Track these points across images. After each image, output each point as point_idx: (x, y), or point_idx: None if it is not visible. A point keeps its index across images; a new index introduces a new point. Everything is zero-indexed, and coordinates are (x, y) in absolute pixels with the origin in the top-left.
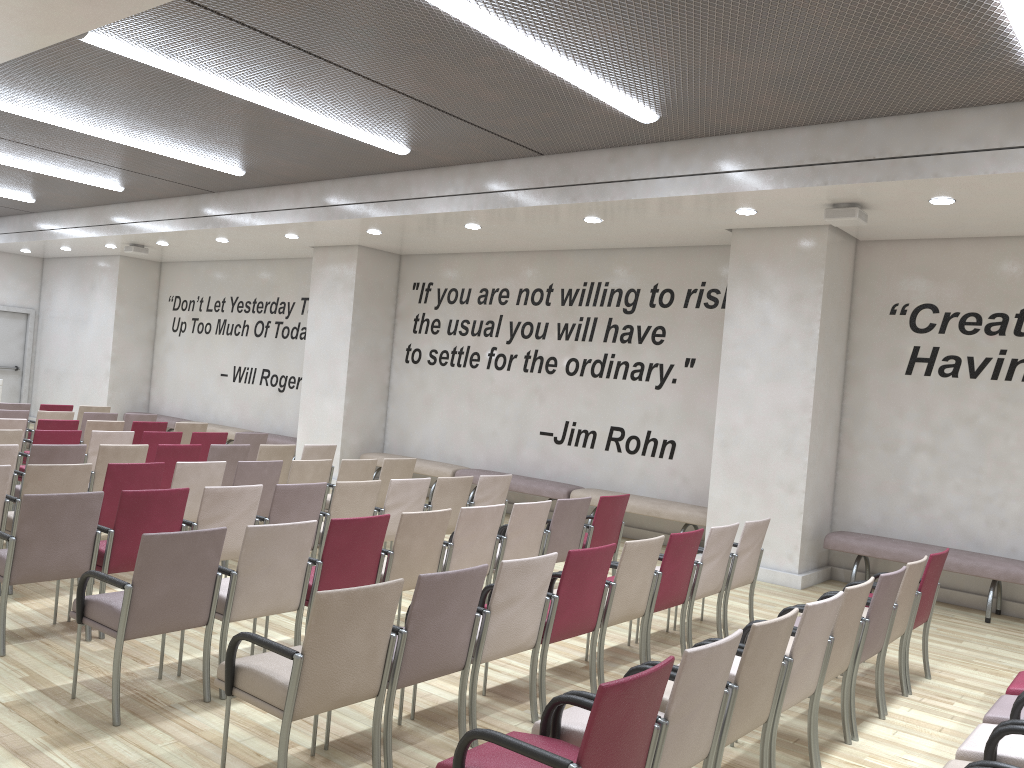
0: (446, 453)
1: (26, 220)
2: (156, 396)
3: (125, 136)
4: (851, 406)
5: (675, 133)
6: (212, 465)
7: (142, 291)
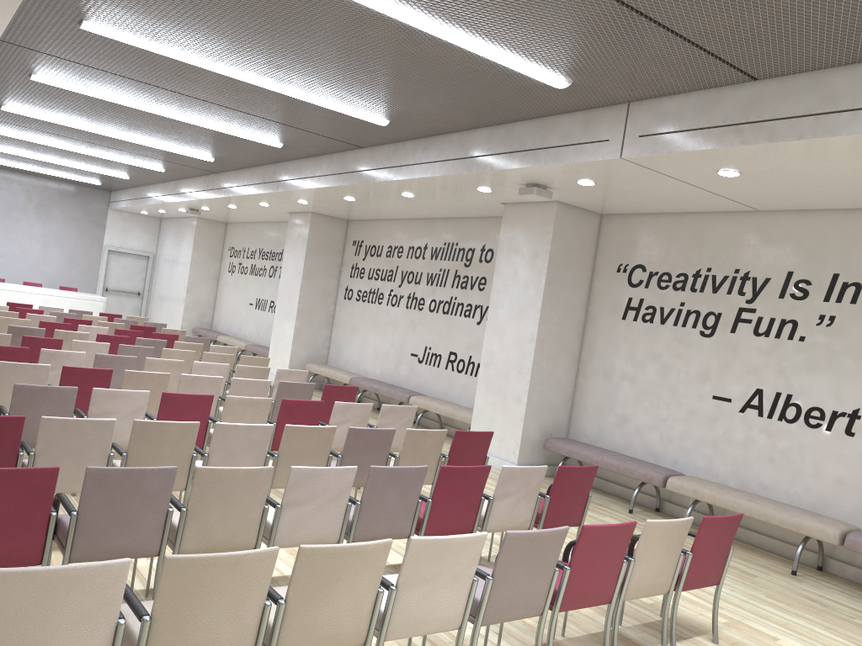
0: (359, 366)
1: (135, 191)
2: (216, 318)
3: (124, 135)
4: (587, 343)
5: (417, 132)
6: (98, 344)
7: (212, 243)
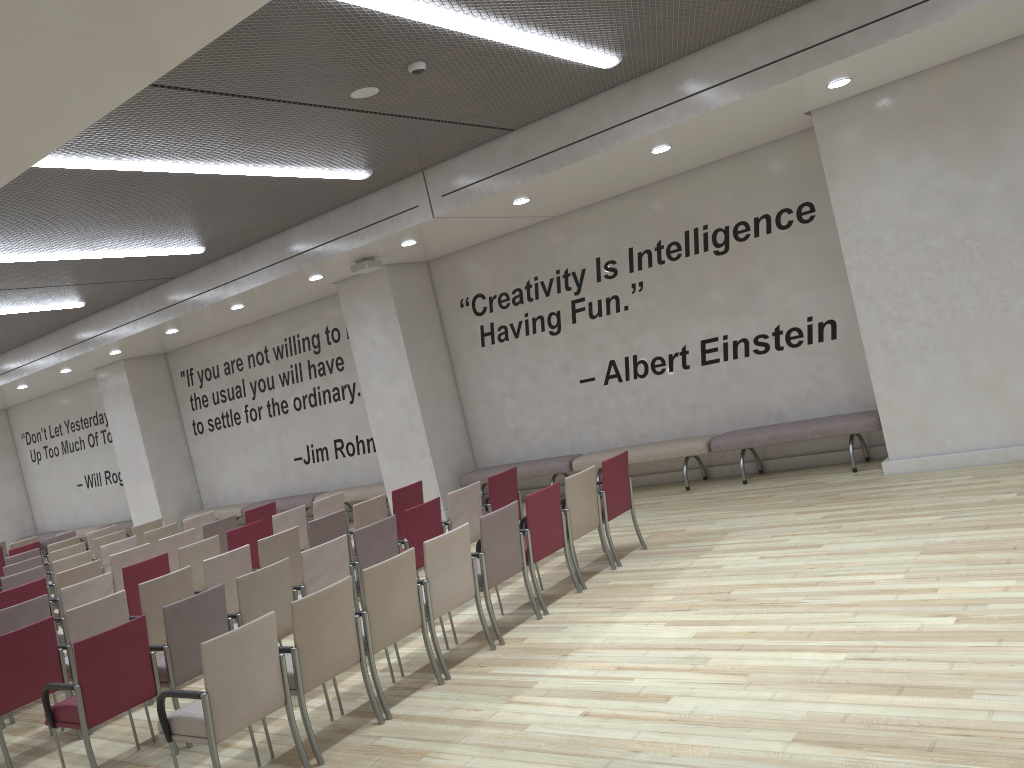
0: (243, 495)
1: None
2: (39, 518)
3: None
4: (461, 379)
5: (233, 248)
6: None
7: None
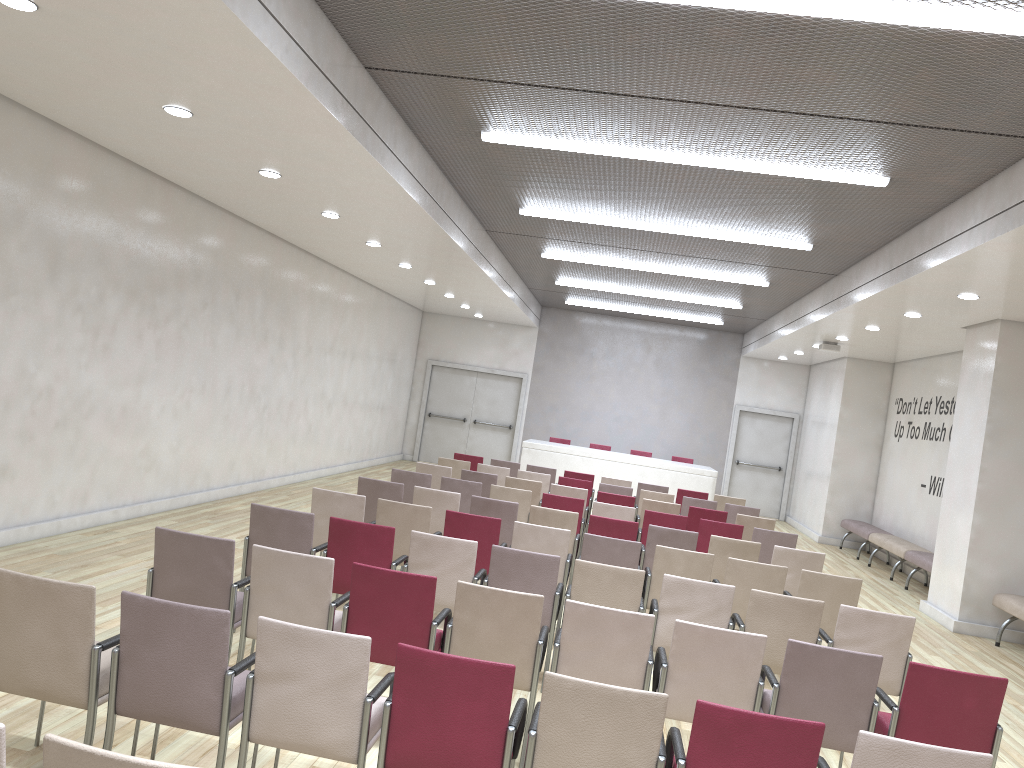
0: None
1: (762, 327)
2: (877, 506)
3: (672, 226)
4: None
5: None
6: (551, 531)
7: (870, 393)
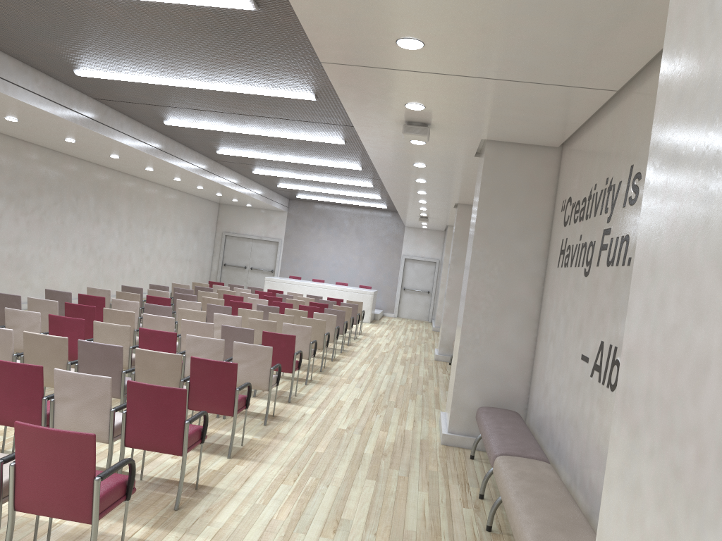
0: None
1: None
2: None
3: (291, 158)
4: (544, 299)
5: None
6: (192, 303)
7: None
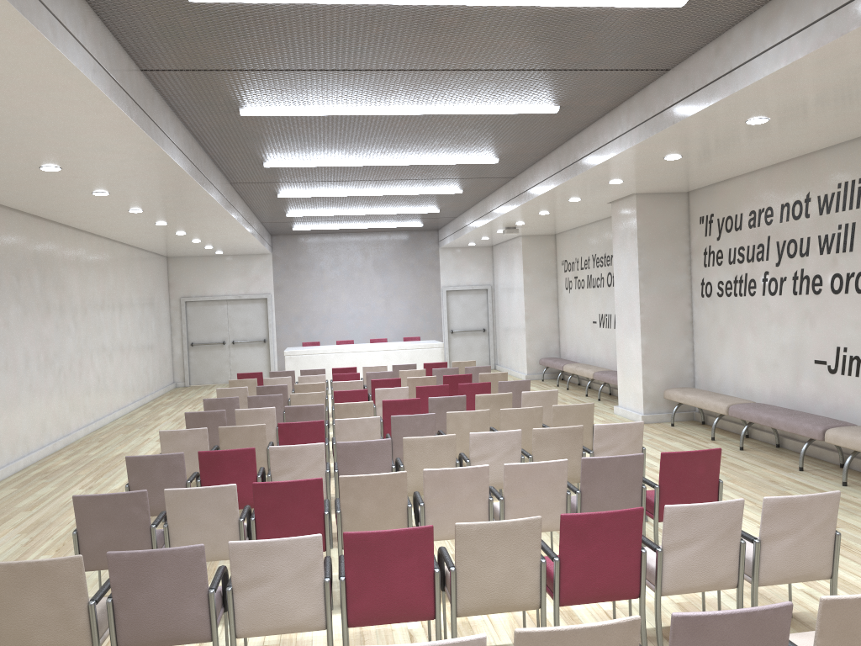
0: (739, 386)
1: (454, 223)
2: (562, 343)
3: (390, 159)
4: None
5: None
6: (365, 420)
7: (542, 260)
